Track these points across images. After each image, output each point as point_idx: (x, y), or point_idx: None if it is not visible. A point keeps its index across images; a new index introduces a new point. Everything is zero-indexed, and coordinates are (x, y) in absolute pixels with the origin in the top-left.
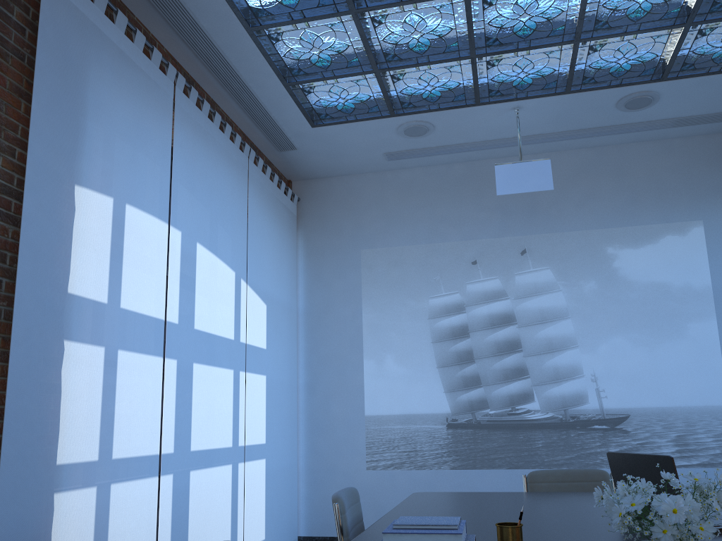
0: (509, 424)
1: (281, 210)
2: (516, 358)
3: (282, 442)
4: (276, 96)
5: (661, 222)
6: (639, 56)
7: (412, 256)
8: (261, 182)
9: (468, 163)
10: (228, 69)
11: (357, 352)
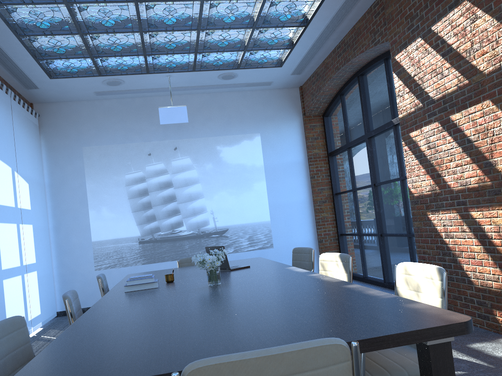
0: (171, 238)
1: (30, 124)
2: (174, 204)
3: (44, 261)
4: (29, 64)
5: (242, 133)
6: (226, 59)
7: (114, 151)
8: (18, 110)
9: (143, 98)
10: (0, 51)
11: (84, 206)
